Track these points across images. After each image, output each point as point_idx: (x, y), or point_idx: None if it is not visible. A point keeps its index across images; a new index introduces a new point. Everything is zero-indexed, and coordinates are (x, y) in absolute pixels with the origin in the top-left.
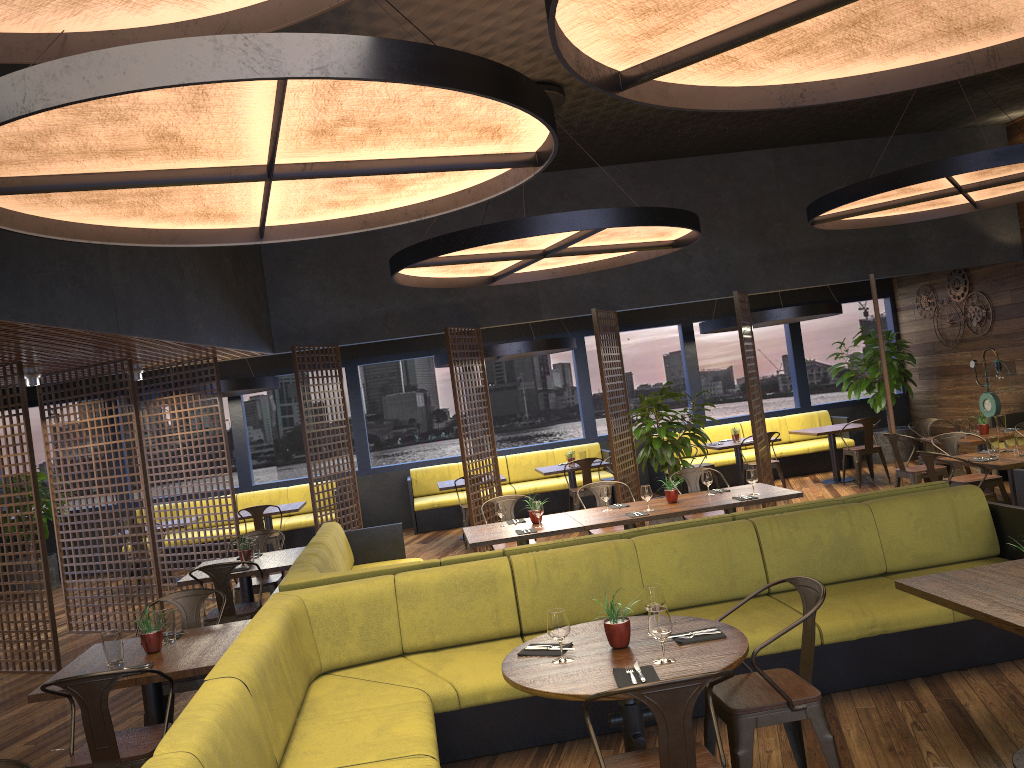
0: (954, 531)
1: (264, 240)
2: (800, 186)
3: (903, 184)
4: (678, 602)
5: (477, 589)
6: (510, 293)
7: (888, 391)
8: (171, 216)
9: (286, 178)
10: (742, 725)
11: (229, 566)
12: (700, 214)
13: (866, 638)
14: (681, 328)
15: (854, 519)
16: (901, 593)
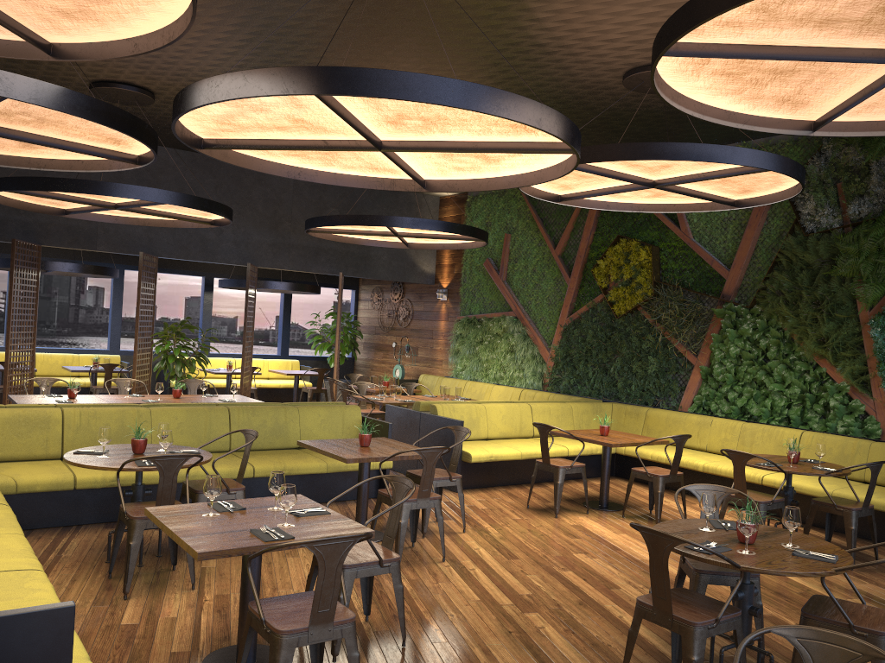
0: (341, 428)
1: None
2: (308, 201)
3: (362, 224)
4: None
5: (35, 425)
6: (74, 224)
7: (337, 351)
8: None
9: None
10: (200, 499)
11: None
12: (235, 202)
13: None
14: (205, 280)
15: (288, 414)
16: (304, 456)
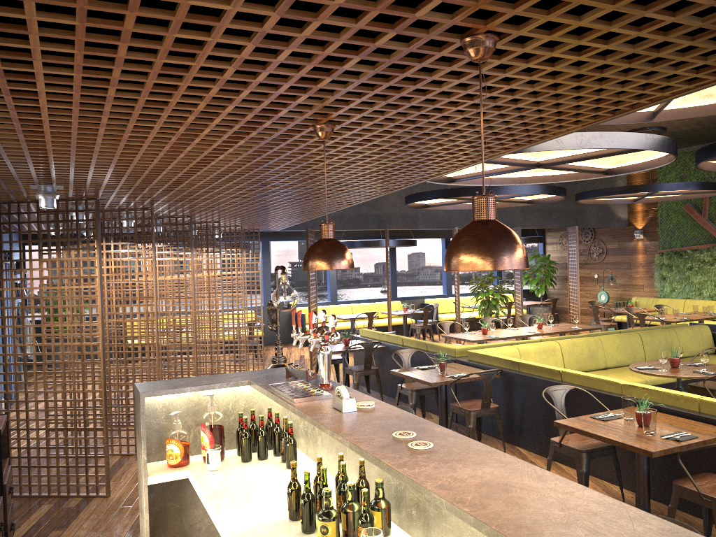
0: (701, 342)
1: (452, 183)
2: None
3: (645, 191)
4: (617, 364)
5: (549, 353)
6: (404, 212)
7: (578, 285)
8: None
9: (542, 168)
10: None
11: (373, 343)
12: None
13: (687, 380)
14: (444, 240)
15: (671, 334)
16: None
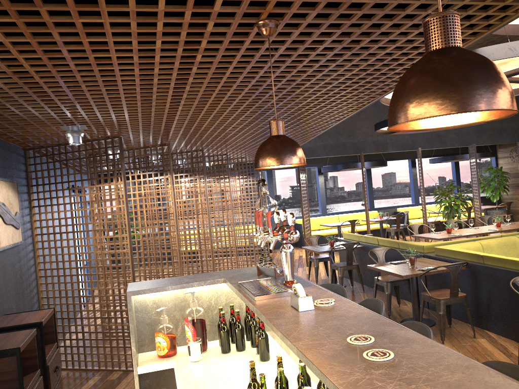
0: None
1: None
2: None
3: None
4: None
5: (510, 247)
6: (375, 139)
7: None
8: None
9: None
10: None
11: (353, 244)
12: None
13: None
14: (410, 161)
15: None
16: None
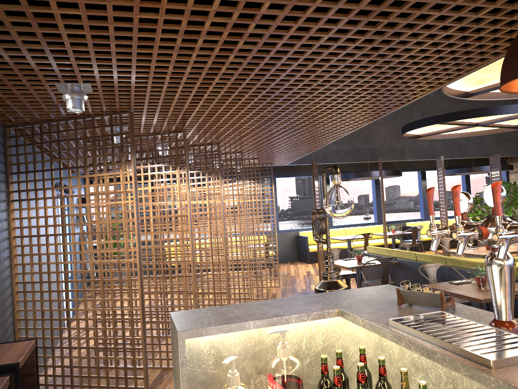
0: None
1: (469, 98)
2: None
3: None
4: None
5: None
6: (393, 146)
7: None
8: (470, 79)
9: None
10: None
11: (390, 259)
12: None
13: None
14: (420, 173)
15: None
16: None
